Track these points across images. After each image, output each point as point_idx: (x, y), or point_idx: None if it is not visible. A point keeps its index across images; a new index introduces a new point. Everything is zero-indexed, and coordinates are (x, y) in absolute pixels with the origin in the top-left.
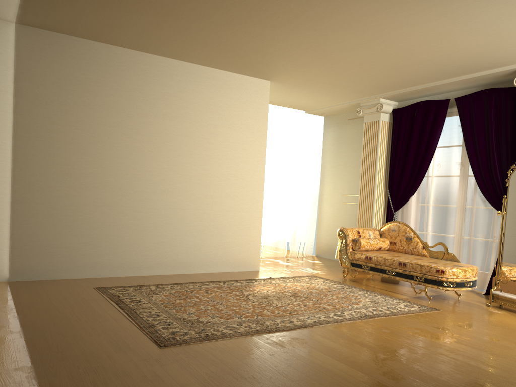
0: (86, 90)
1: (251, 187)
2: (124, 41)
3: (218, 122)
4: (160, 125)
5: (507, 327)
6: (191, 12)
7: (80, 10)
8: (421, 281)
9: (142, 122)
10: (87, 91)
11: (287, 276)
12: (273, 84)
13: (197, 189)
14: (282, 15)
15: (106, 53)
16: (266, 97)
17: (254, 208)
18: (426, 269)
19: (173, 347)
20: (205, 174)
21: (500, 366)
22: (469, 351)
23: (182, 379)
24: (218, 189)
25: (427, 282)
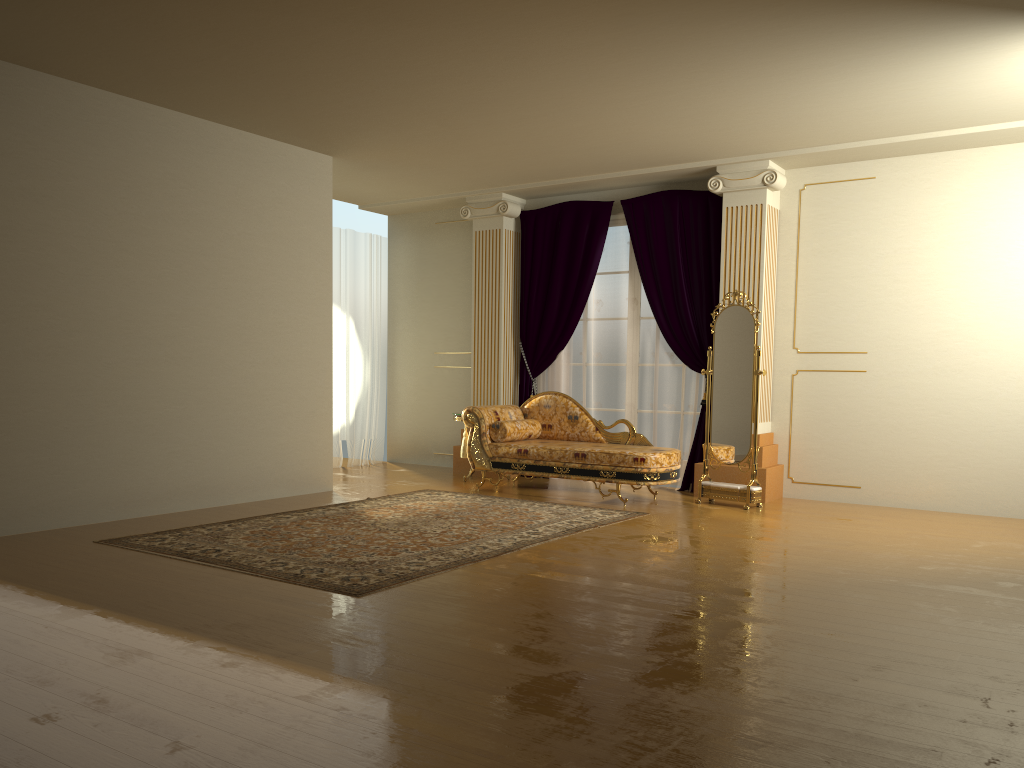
0: (24, 167)
1: (313, 344)
2: (101, 76)
3: (255, 229)
4: (160, 235)
5: (740, 523)
6: (278, 51)
7: (60, 23)
8: (611, 477)
9: (129, 228)
10: (26, 168)
11: (390, 494)
12: (334, 162)
13: (229, 351)
14: (429, 72)
15: (57, 95)
16: (328, 184)
17: (320, 382)
18: (618, 459)
19: (374, 594)
20: (239, 323)
21: (768, 558)
22: (725, 550)
23: (443, 620)
24: (262, 350)
25: (620, 478)
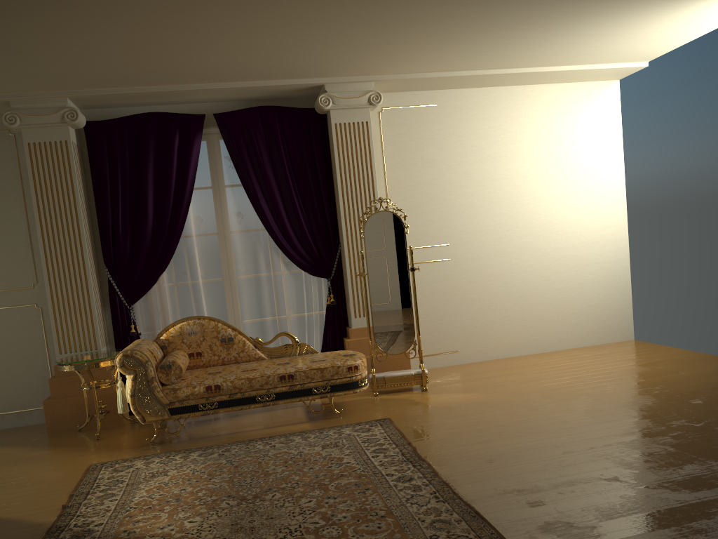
0: None
1: None
2: None
3: None
4: None
5: (472, 404)
6: None
7: None
8: (326, 392)
9: None
10: None
11: (67, 488)
12: None
13: None
14: None
15: None
16: None
17: None
18: (332, 372)
19: None
20: None
21: (623, 430)
22: (574, 434)
23: None
24: None
25: (335, 391)
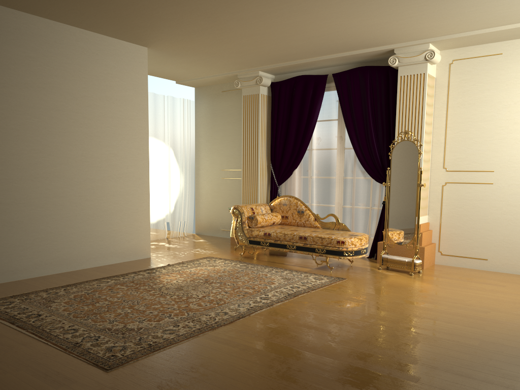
0: None
1: (136, 167)
2: None
3: (93, 93)
4: (24, 97)
5: (407, 288)
6: None
7: None
8: (323, 253)
9: None
10: None
11: (185, 260)
12: (150, 52)
13: (76, 172)
14: None
15: None
16: (144, 65)
17: (141, 190)
18: (327, 241)
19: (122, 368)
20: (83, 154)
21: (429, 327)
22: (397, 317)
23: None
24: (100, 171)
25: (328, 254)
